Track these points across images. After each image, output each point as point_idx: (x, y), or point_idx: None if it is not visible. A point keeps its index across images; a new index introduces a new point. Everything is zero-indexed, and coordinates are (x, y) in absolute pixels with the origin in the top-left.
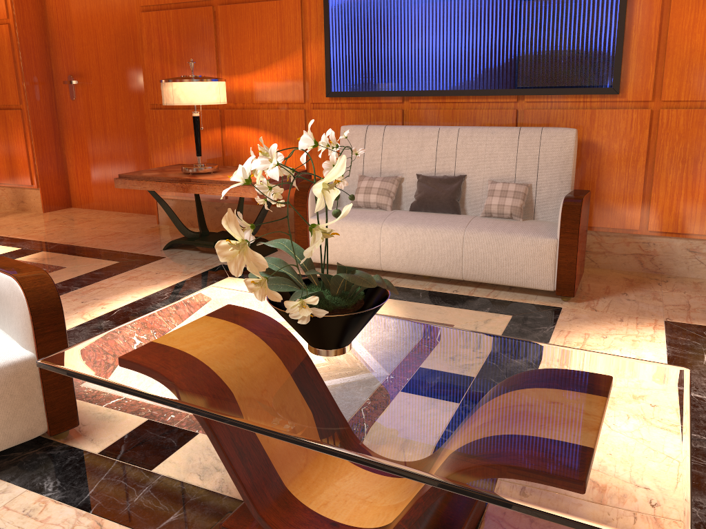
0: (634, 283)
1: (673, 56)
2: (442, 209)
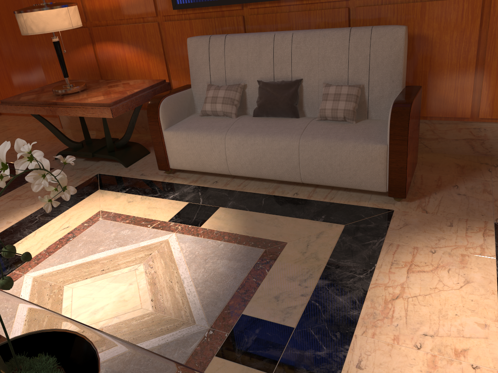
0: (465, 170)
1: None
2: (282, 114)
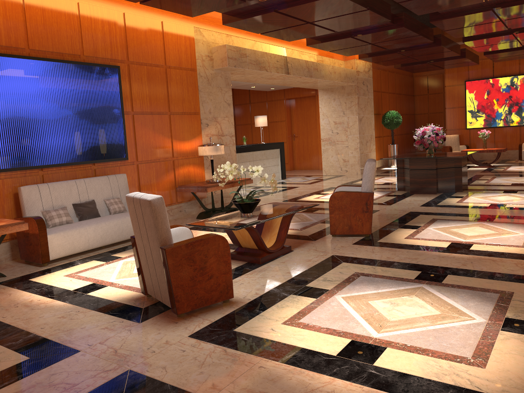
0: None
1: (138, 145)
2: (94, 216)
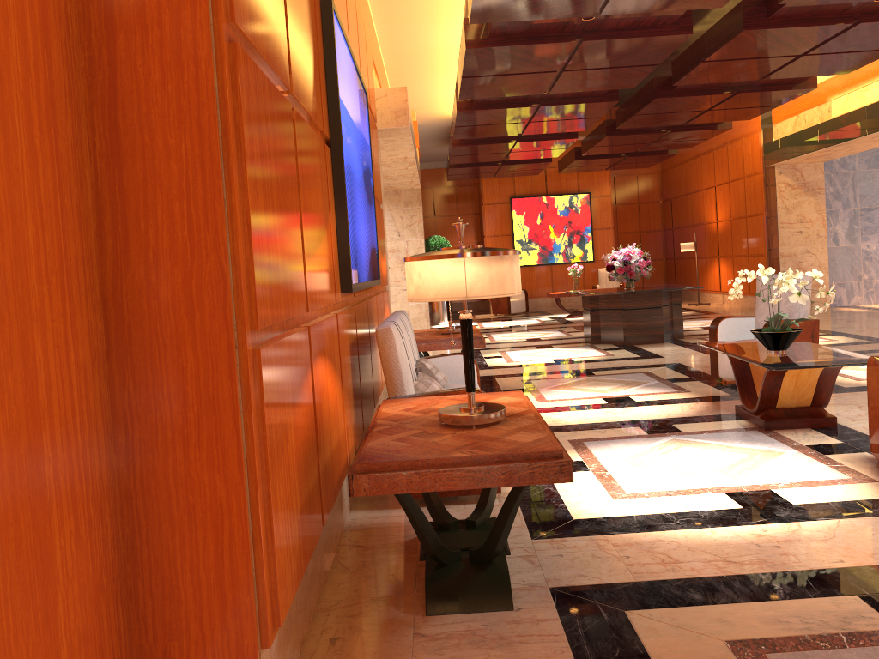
0: None
1: None
2: None
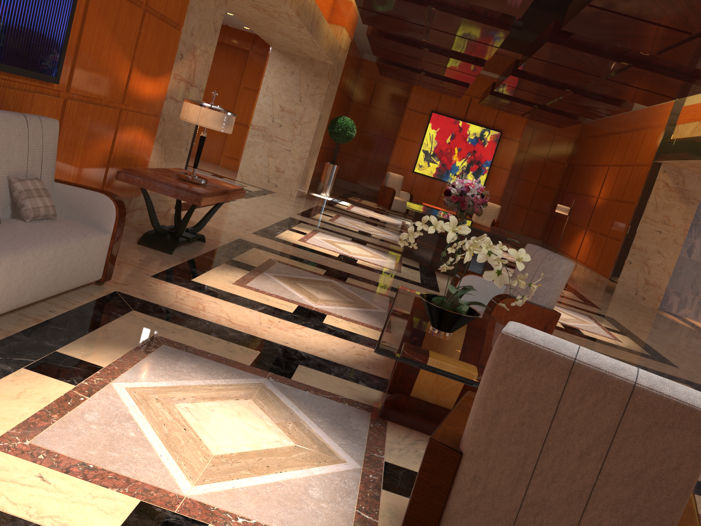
0: None
1: (81, 56)
2: None
